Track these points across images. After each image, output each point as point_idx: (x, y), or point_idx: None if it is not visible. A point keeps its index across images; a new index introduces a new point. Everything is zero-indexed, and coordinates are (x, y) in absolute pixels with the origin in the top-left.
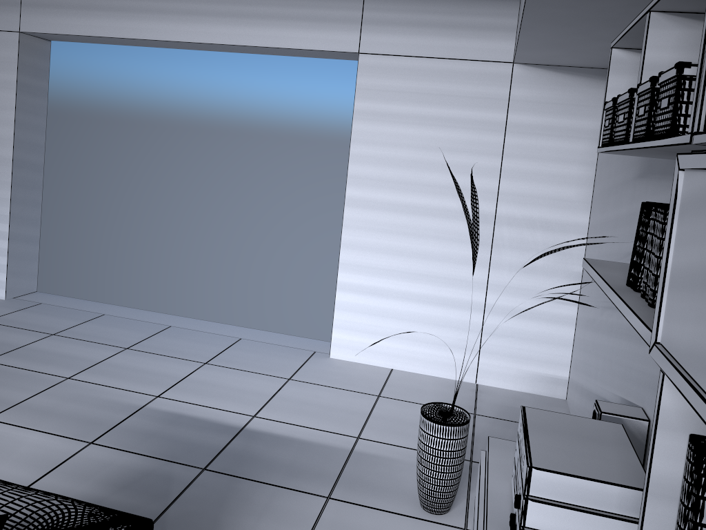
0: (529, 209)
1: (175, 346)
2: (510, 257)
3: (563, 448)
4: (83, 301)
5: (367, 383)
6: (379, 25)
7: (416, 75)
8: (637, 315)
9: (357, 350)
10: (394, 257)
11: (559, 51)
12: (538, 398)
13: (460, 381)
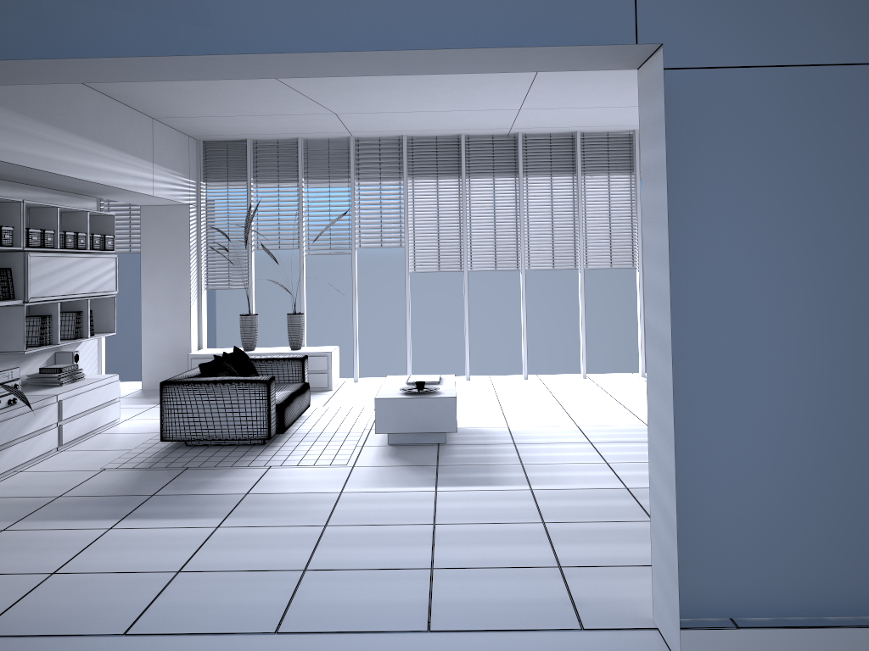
0: None
1: (238, 589)
2: None
3: None
4: None
5: None
6: None
7: None
8: (6, 301)
9: None
10: None
11: None
12: None
13: None
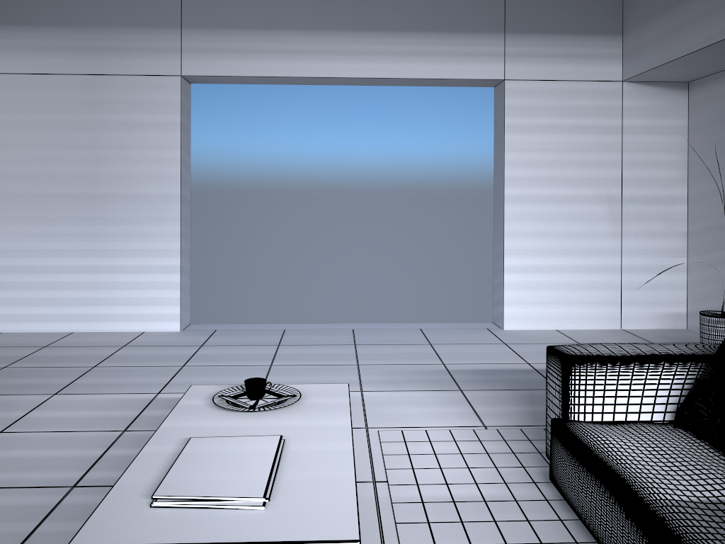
0: (645, 189)
1: (385, 338)
2: (635, 227)
3: None
4: (245, 324)
5: (557, 338)
6: (519, 57)
7: (551, 94)
8: None
9: (526, 320)
10: (548, 239)
11: (680, 69)
12: (670, 330)
13: (609, 329)
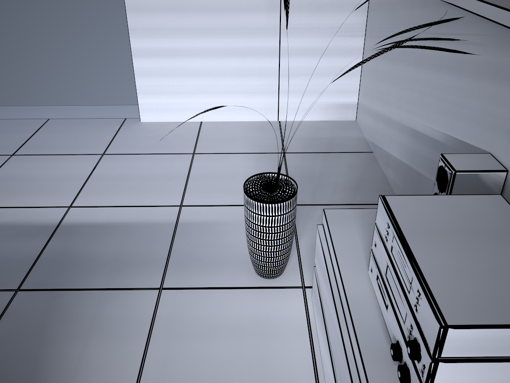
0: None
1: None
2: None
3: (465, 267)
4: None
5: (181, 142)
6: None
7: None
8: None
9: (165, 111)
10: (184, 14)
11: None
12: (333, 124)
13: (264, 121)
